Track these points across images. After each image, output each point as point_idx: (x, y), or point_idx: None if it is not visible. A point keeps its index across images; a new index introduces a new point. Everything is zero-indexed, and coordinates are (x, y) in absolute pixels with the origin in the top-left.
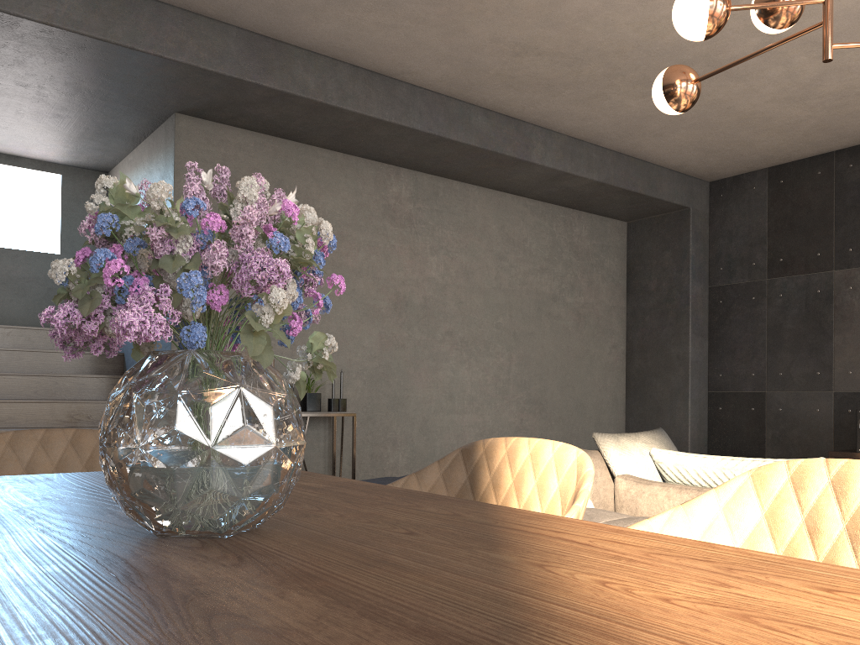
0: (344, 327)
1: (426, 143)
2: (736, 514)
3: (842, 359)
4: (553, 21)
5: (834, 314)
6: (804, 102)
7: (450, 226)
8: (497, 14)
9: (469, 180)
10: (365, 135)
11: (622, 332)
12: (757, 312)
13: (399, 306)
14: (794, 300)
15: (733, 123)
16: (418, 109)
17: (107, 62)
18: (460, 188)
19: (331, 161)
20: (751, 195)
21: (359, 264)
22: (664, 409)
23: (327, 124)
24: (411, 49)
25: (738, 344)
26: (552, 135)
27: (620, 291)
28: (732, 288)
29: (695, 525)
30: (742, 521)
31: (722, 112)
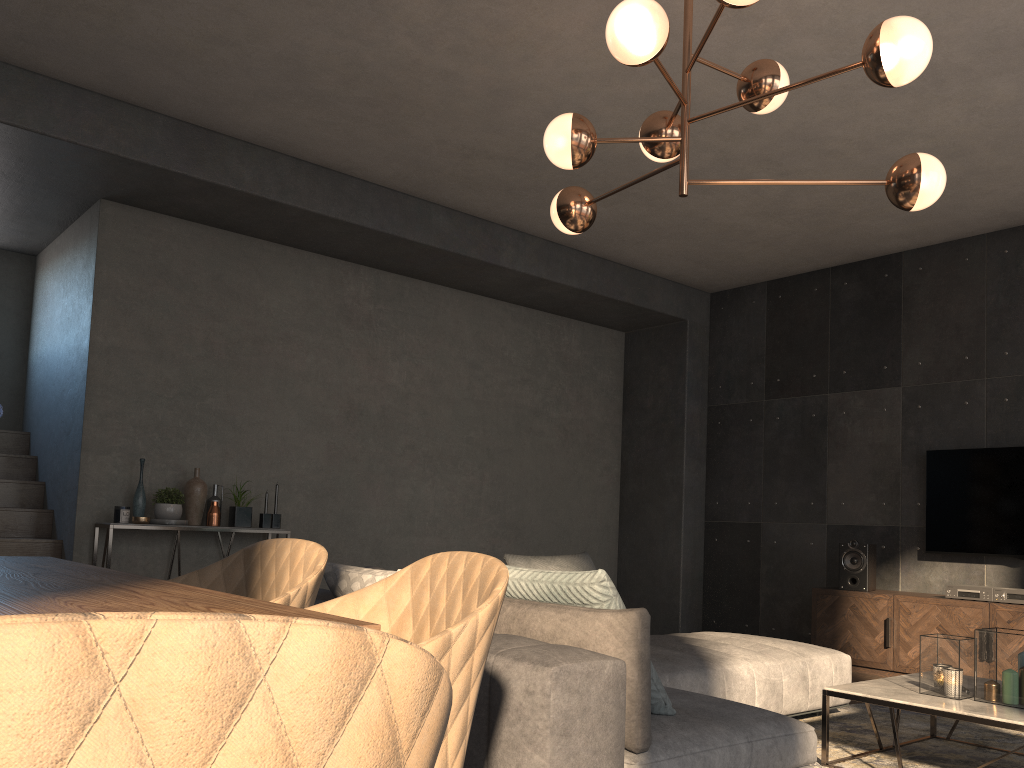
0: (287, 435)
1: (381, 241)
2: (395, 598)
3: (835, 489)
4: (496, 127)
5: (828, 440)
6: (781, 218)
7: (416, 330)
8: (436, 117)
9: (439, 282)
10: (313, 231)
11: (617, 453)
12: (755, 436)
13: (352, 415)
14: (790, 423)
15: (715, 235)
16: (370, 206)
17: (18, 146)
18: (429, 289)
19: (279, 256)
20: (750, 309)
21: (308, 367)
22: (657, 539)
23: (269, 218)
24: (354, 145)
25: (735, 470)
26: (525, 238)
27: (615, 408)
28: (731, 408)
29: (362, 607)
30: (398, 605)
31: (699, 223)
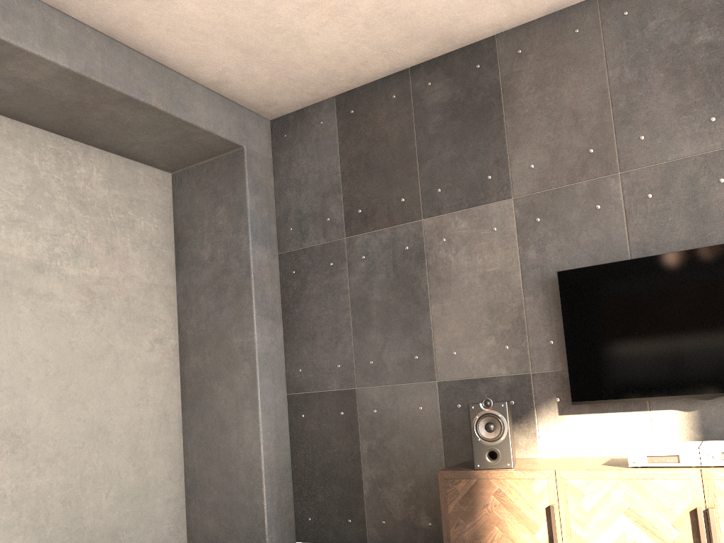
0: None
1: None
2: None
3: (444, 336)
4: None
5: (428, 276)
6: None
7: None
8: None
9: None
10: None
11: (172, 321)
12: (338, 282)
13: None
14: (380, 262)
15: None
16: None
17: None
18: None
19: None
20: (319, 132)
21: None
22: (230, 423)
23: None
24: None
25: (319, 327)
26: None
27: (165, 264)
28: (306, 253)
29: None
30: None
31: None
